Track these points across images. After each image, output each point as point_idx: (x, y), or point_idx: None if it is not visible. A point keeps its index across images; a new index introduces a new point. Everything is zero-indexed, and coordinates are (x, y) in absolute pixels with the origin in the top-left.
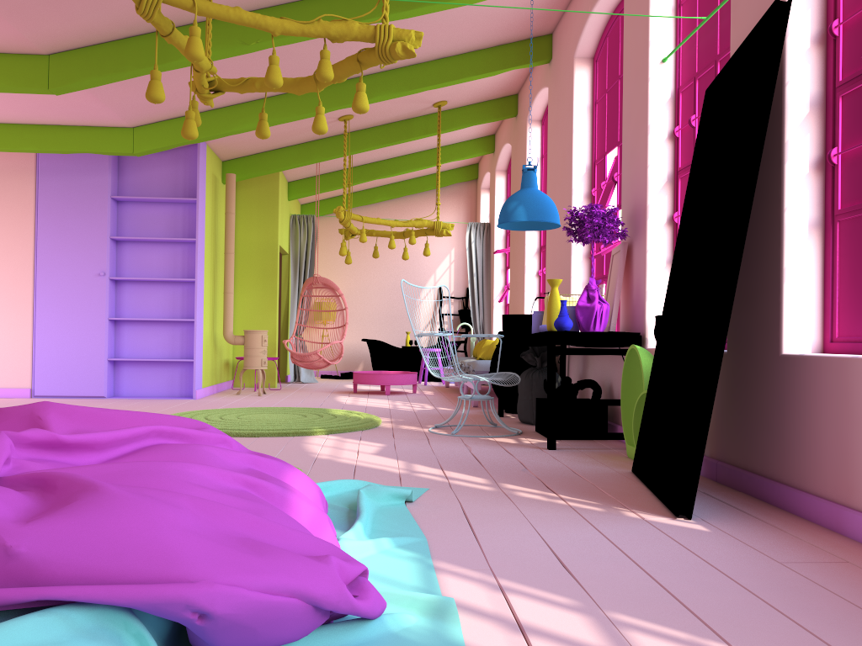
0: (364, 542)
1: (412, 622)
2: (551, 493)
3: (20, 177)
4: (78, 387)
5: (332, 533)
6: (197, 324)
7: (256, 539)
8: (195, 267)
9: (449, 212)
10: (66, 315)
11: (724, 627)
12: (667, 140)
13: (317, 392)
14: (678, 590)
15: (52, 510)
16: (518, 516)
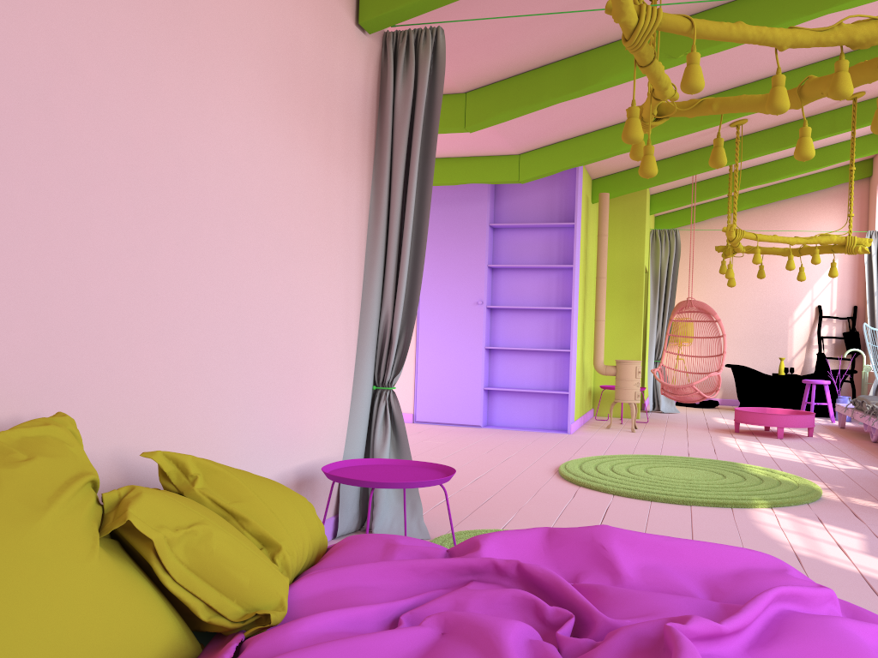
0: None
1: None
2: None
3: None
4: (456, 415)
5: None
6: (572, 355)
7: None
8: (572, 295)
9: (832, 217)
10: (446, 343)
11: None
12: None
13: (692, 429)
14: None
15: None
16: None
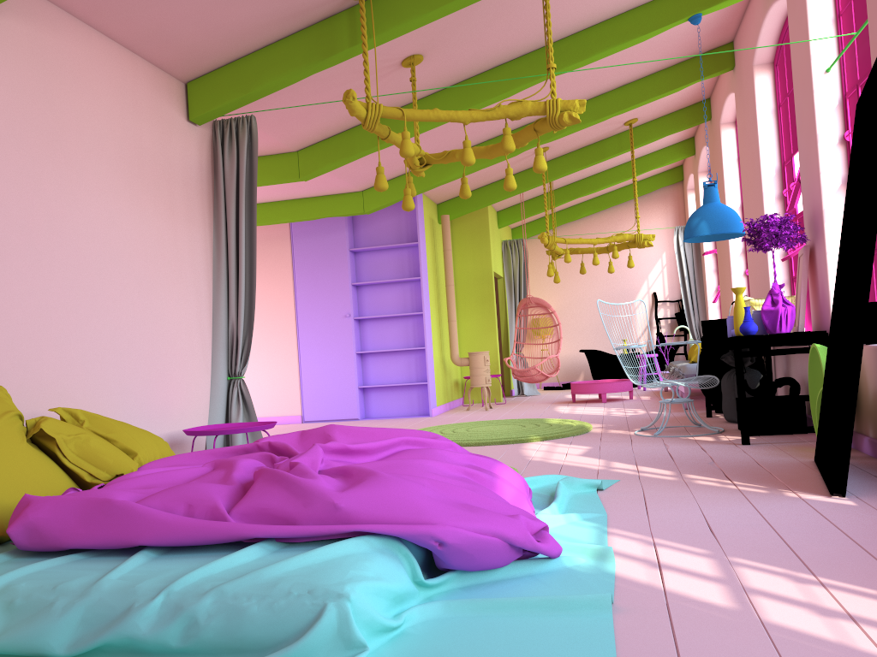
0: (556, 516)
1: (581, 561)
2: (727, 480)
3: (279, 243)
4: (337, 412)
5: (529, 507)
6: (427, 351)
7: (471, 505)
8: (422, 302)
9: (657, 217)
10: (323, 352)
11: (818, 565)
12: (839, 145)
13: (538, 404)
14: (797, 544)
15: (353, 486)
16: (689, 498)
